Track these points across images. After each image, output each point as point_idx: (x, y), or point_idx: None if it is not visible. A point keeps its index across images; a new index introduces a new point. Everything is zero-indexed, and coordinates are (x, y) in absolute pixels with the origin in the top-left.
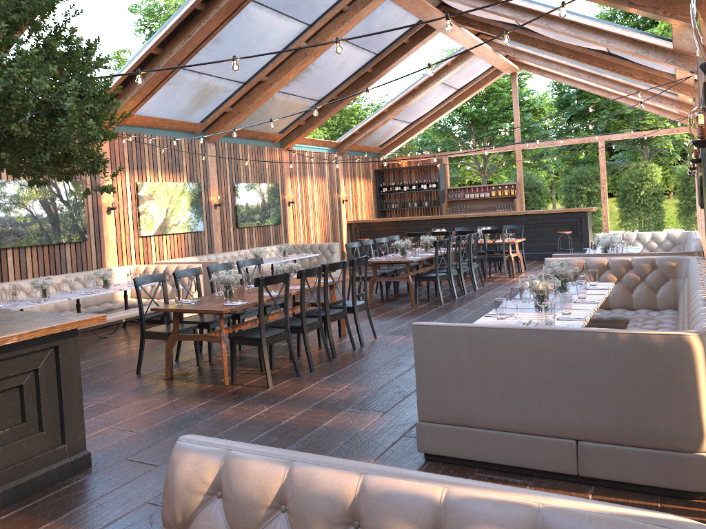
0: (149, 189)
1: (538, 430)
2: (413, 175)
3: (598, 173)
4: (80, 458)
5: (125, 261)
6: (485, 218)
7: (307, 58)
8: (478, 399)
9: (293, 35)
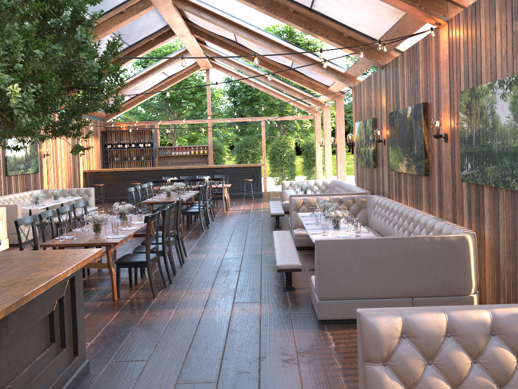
0: None
1: (392, 295)
2: (131, 136)
3: (257, 141)
4: (85, 366)
5: None
6: (193, 169)
7: None
8: (357, 282)
9: None
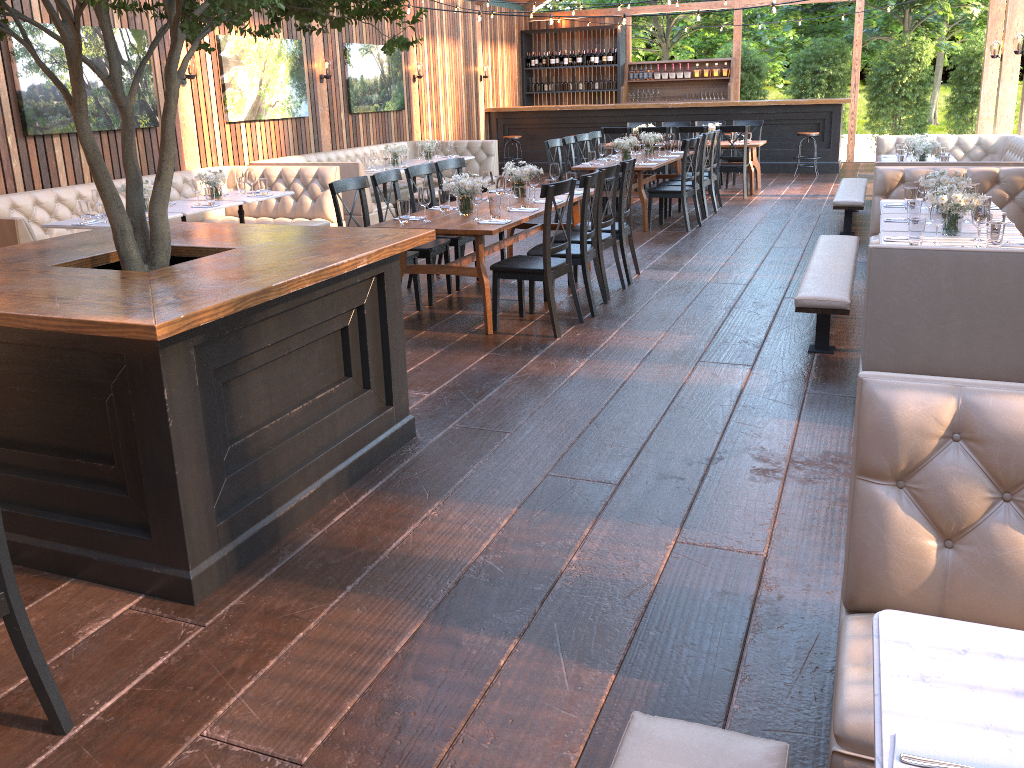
0: (236, 48)
1: None
2: (577, 42)
3: (844, 48)
4: (406, 424)
5: (209, 160)
6: (694, 109)
7: None
8: (957, 343)
9: None
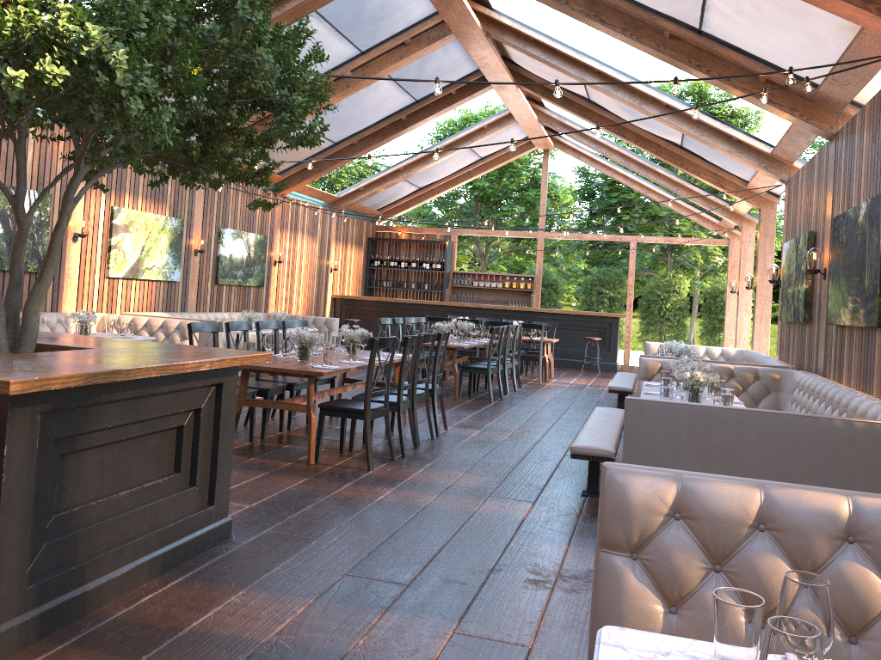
0: (127, 218)
1: None
2: (413, 251)
3: (621, 277)
4: (224, 525)
5: (84, 306)
6: (503, 311)
7: (349, 90)
8: None
9: (341, 60)
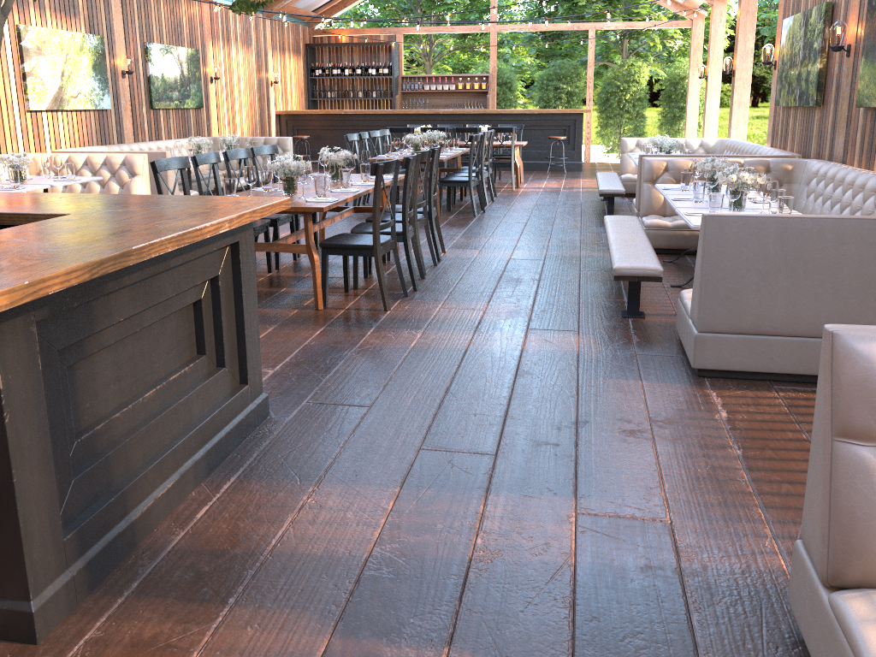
0: (37, 39)
1: None
2: (356, 56)
3: (578, 69)
4: (261, 403)
5: (9, 147)
6: (461, 115)
7: None
8: (783, 302)
9: None
